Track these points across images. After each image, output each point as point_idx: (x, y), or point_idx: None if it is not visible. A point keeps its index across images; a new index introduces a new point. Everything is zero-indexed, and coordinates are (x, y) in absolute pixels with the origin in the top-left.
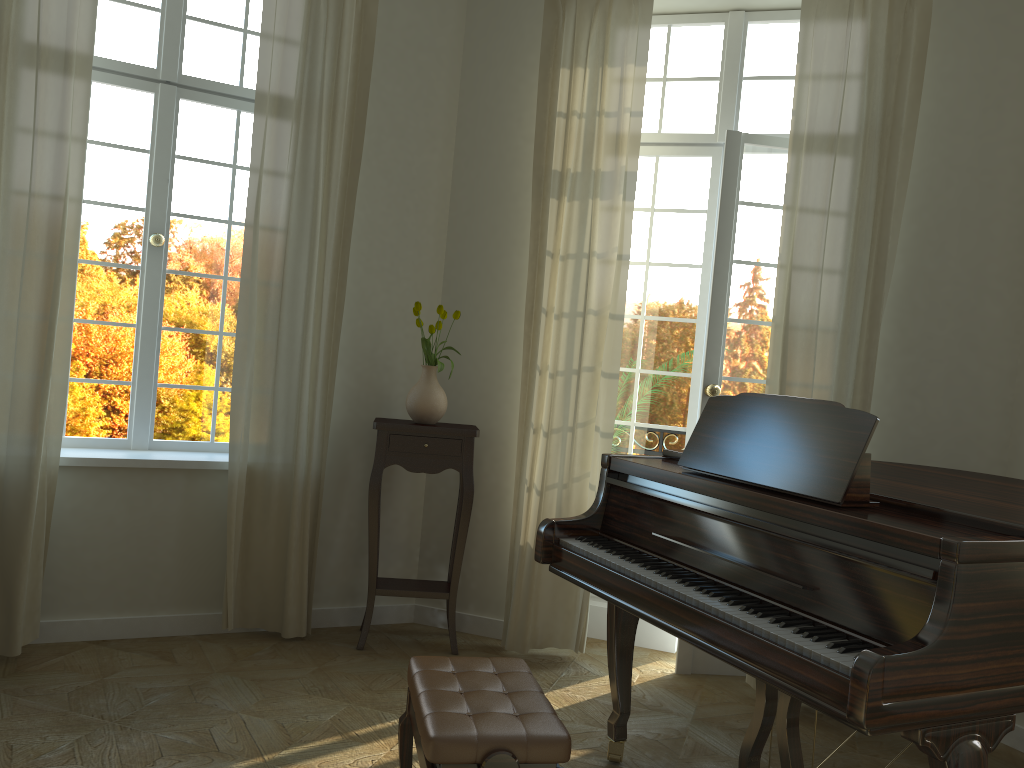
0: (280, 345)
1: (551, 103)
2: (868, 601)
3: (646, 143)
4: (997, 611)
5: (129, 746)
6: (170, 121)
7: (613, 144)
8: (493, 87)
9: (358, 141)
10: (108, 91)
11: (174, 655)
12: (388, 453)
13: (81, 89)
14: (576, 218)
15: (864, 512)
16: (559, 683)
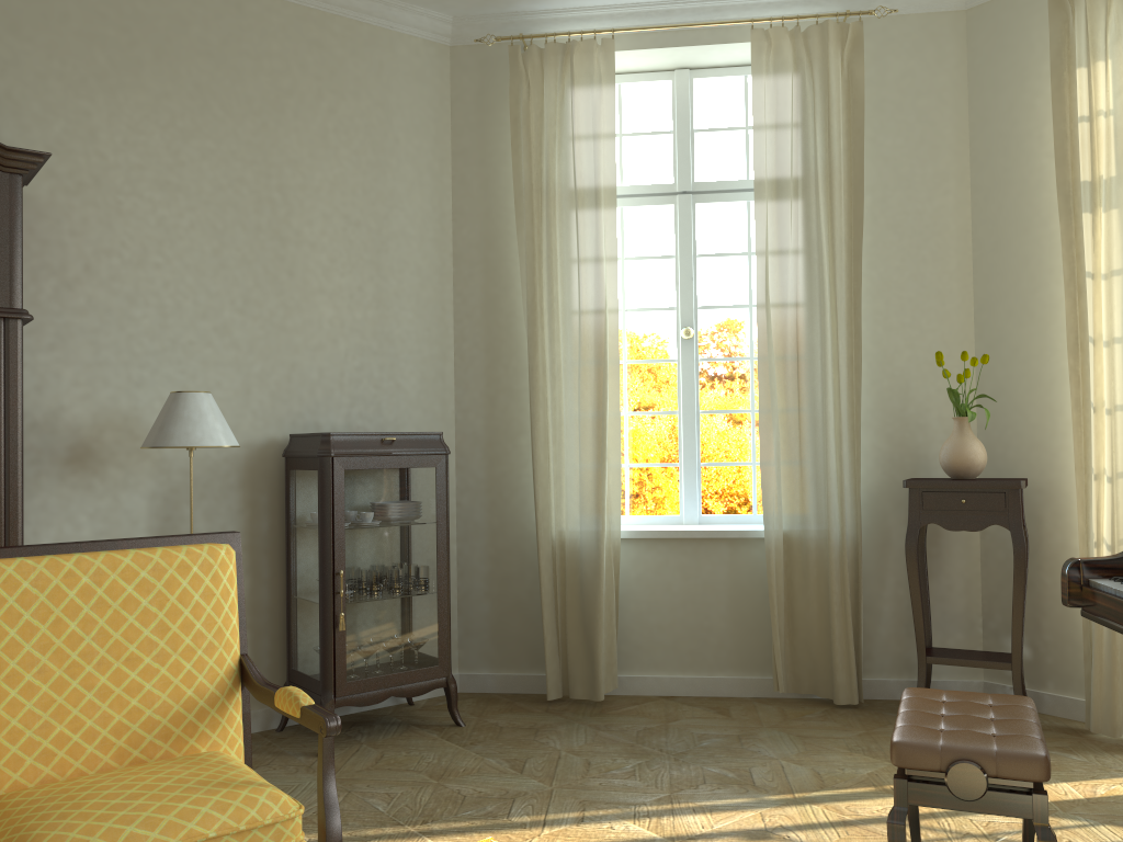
0: (801, 413)
1: (1071, 109)
2: None
3: None
4: None
5: (679, 773)
6: (688, 226)
7: None
8: (1005, 110)
9: (858, 203)
10: (636, 212)
11: (730, 711)
12: (922, 512)
13: (609, 216)
14: (1116, 228)
15: None
16: None
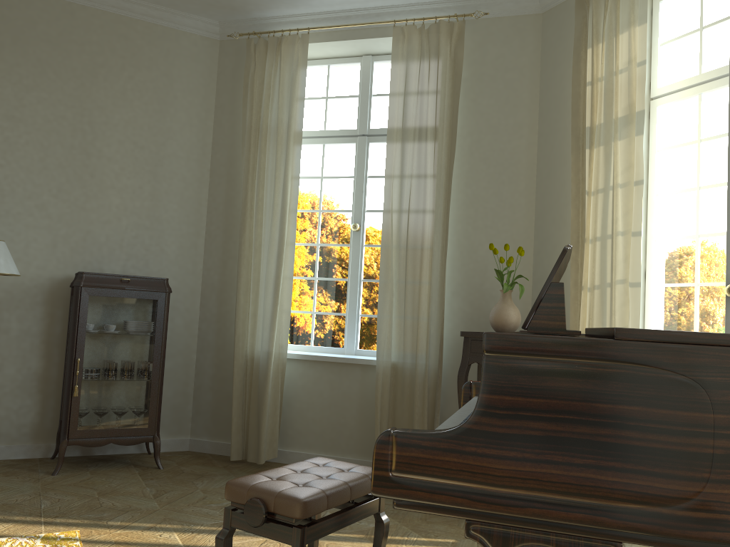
0: (407, 282)
1: (585, 77)
2: None
3: (691, 86)
4: (550, 411)
5: None
6: (363, 157)
7: (626, 93)
8: (558, 80)
9: (453, 141)
10: (333, 148)
11: None
12: (470, 354)
13: (297, 147)
14: (602, 159)
15: None
16: None
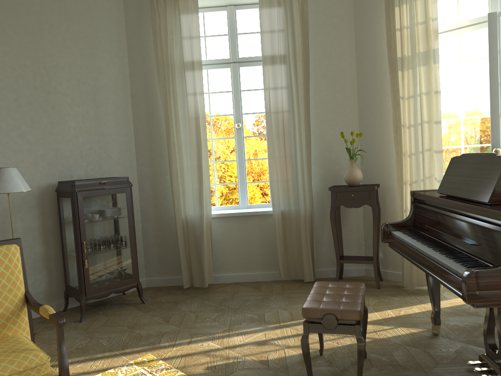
0: (286, 160)
1: (393, 25)
2: (494, 248)
3: (452, 29)
4: None
5: (234, 317)
6: (237, 77)
7: (425, 37)
8: (368, 24)
9: (307, 67)
10: (214, 72)
11: (260, 288)
12: (336, 200)
13: (199, 75)
14: (411, 78)
15: (500, 206)
16: (425, 301)
